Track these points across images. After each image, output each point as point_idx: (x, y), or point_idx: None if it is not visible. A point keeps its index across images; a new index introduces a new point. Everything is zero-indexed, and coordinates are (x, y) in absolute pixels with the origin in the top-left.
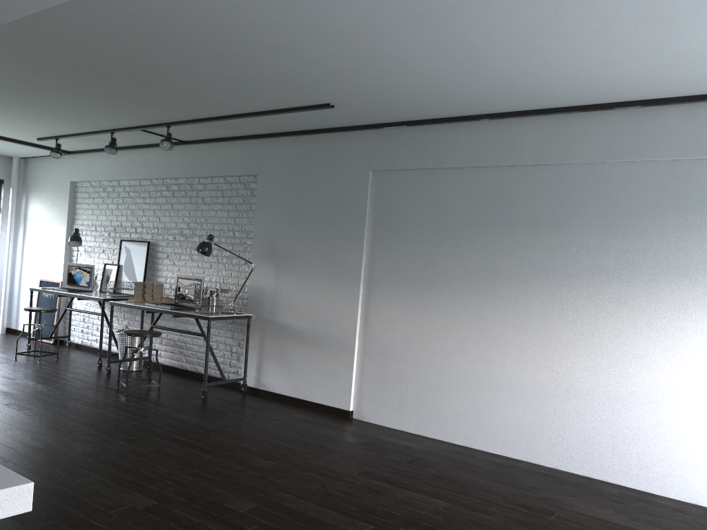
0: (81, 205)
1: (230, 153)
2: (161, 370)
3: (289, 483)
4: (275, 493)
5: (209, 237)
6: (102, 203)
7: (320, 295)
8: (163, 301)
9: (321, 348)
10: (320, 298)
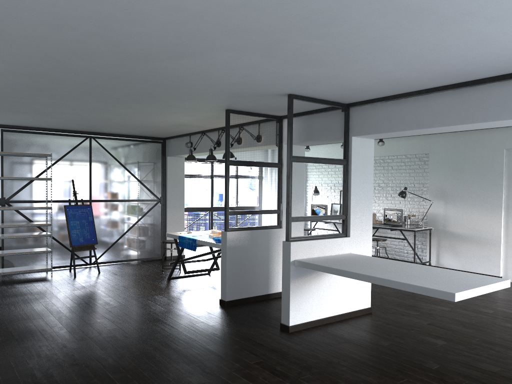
0: (311, 173)
1: (410, 142)
2: (388, 257)
3: (499, 304)
4: (498, 308)
5: (405, 188)
6: (324, 171)
7: (475, 216)
8: (376, 222)
9: (478, 244)
10: (475, 218)
